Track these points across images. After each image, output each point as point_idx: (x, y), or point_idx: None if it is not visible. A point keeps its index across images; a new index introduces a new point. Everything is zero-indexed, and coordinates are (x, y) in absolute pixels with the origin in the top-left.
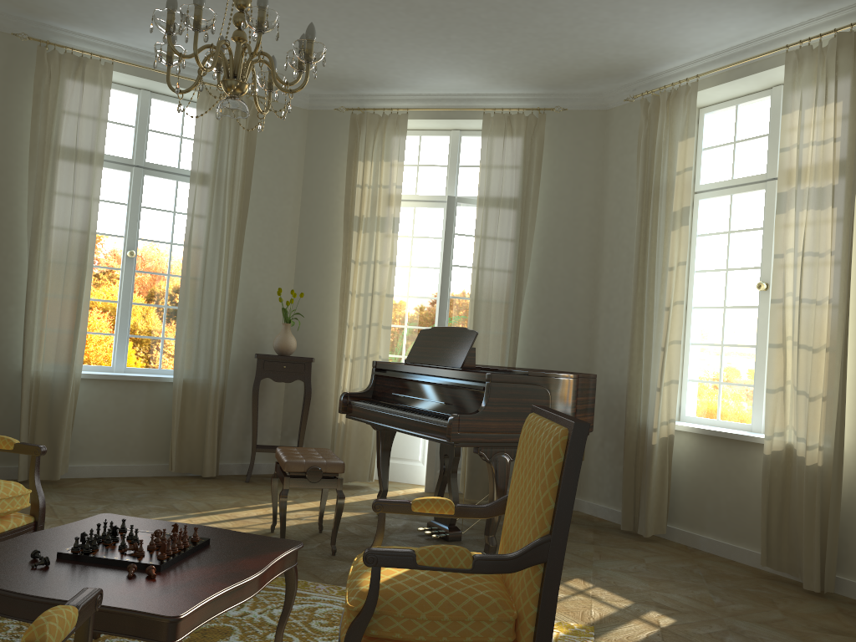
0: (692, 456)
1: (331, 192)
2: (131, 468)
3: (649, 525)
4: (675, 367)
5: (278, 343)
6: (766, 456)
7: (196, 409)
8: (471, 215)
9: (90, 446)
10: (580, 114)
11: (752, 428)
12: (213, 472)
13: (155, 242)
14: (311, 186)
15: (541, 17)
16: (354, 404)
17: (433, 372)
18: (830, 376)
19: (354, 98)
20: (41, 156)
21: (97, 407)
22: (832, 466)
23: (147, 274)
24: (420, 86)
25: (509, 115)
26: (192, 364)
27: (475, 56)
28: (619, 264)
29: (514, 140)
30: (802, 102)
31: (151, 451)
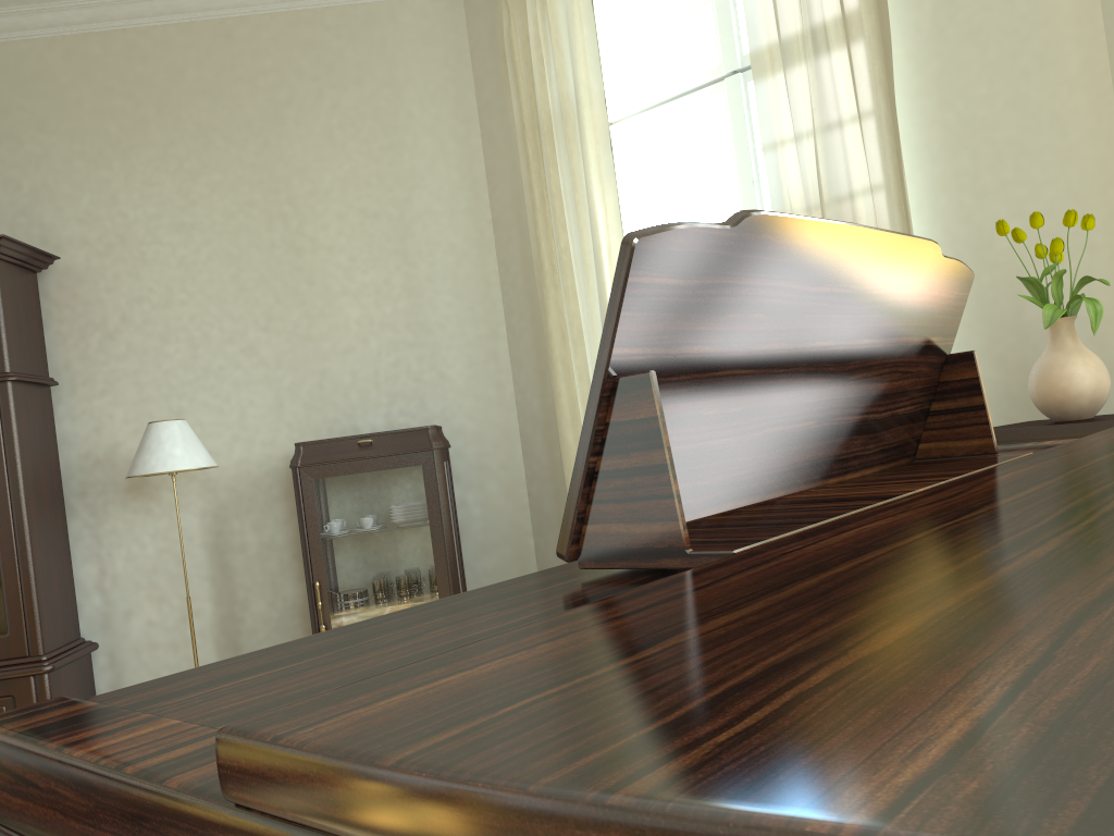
0: None
1: None
2: None
3: None
4: None
5: (1030, 389)
6: None
7: None
8: None
9: None
10: None
11: None
12: None
13: None
14: None
15: None
16: None
17: None
18: None
19: None
20: (523, 152)
21: None
22: None
23: None
24: None
25: None
26: None
27: None
28: None
29: None
30: None
31: None
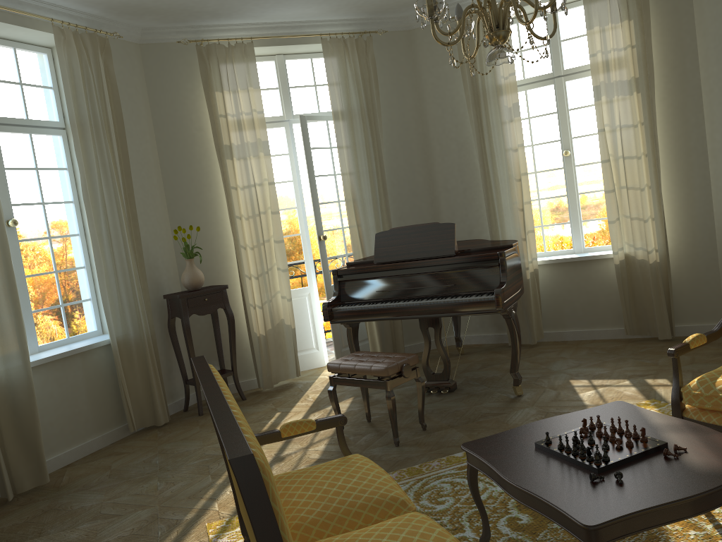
0: (546, 280)
1: (186, 125)
2: (90, 444)
3: (535, 335)
4: (529, 221)
5: (192, 279)
6: (617, 265)
7: (135, 364)
8: (318, 130)
9: (48, 438)
10: (390, 34)
11: (575, 251)
12: (167, 418)
13: (28, 204)
14: (162, 122)
15: None
16: (339, 309)
17: (425, 264)
18: (653, 204)
19: (189, 29)
20: None
21: (43, 395)
22: (663, 260)
23: (30, 242)
24: (264, 16)
25: (344, 39)
26: (119, 322)
27: None
28: (450, 153)
29: (351, 60)
30: (601, 21)
31: (101, 421)
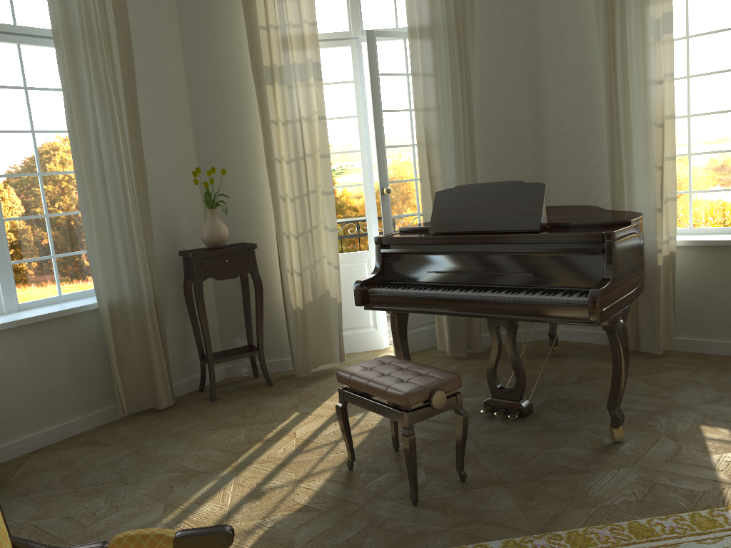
0: (687, 268)
1: (220, 40)
2: (70, 426)
3: (661, 342)
4: (669, 184)
5: (211, 235)
6: None
7: (132, 334)
8: (391, 50)
9: (12, 417)
10: None
11: None
12: (170, 401)
13: (11, 132)
14: (192, 35)
15: None
16: (376, 292)
17: (496, 240)
18: None
19: None
20: None
21: (7, 366)
22: None
23: (12, 178)
24: None
25: None
26: (113, 282)
27: None
28: (568, 86)
29: None
30: None
31: (88, 398)
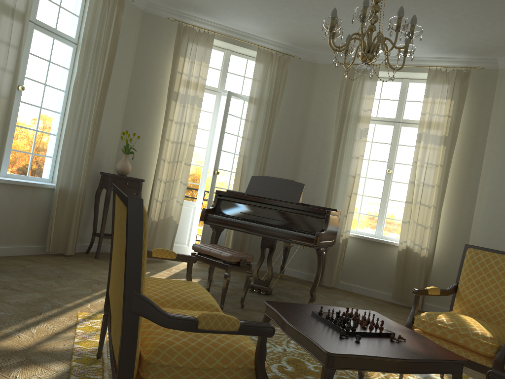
0: (351, 248)
1: (154, 71)
2: (16, 249)
3: (333, 281)
4: (352, 205)
5: (122, 167)
6: (399, 251)
7: (66, 208)
8: (237, 104)
9: None
10: (302, 62)
11: (375, 236)
12: (73, 252)
13: (35, 81)
14: (140, 63)
15: (342, 17)
16: (212, 216)
17: (277, 203)
18: (434, 219)
19: (177, 13)
20: None
21: None
22: (429, 257)
23: (27, 105)
24: (227, 21)
25: (272, 53)
26: (65, 177)
27: (282, 20)
28: (316, 147)
29: (272, 68)
30: (434, 94)
31: (29, 237)
